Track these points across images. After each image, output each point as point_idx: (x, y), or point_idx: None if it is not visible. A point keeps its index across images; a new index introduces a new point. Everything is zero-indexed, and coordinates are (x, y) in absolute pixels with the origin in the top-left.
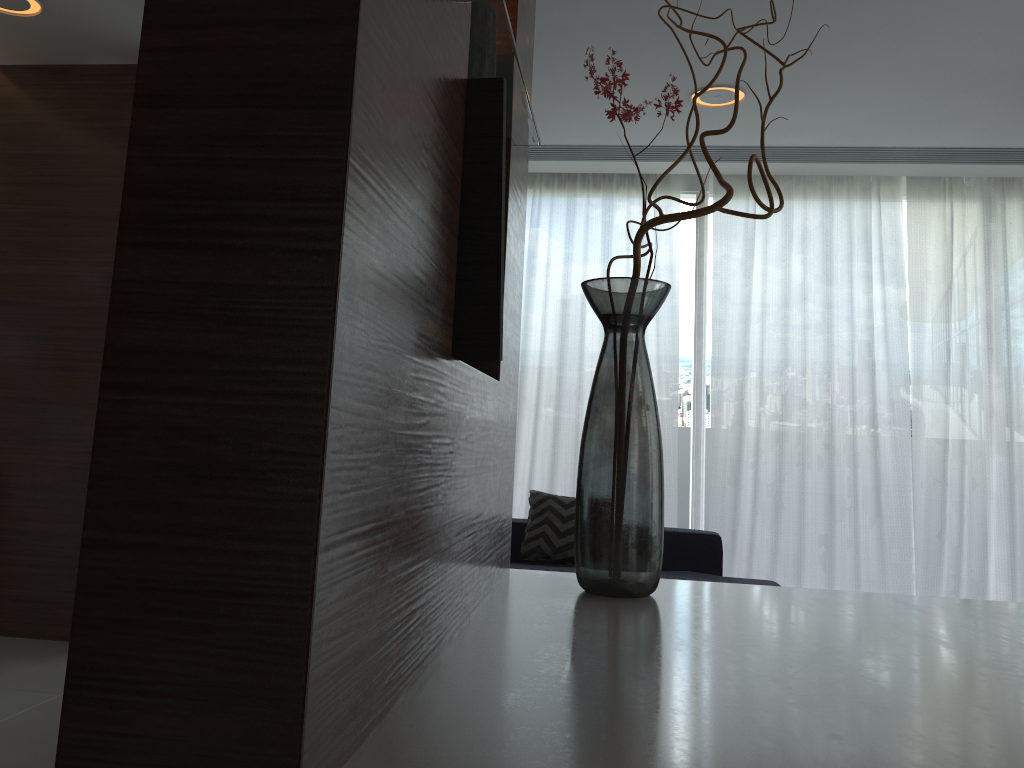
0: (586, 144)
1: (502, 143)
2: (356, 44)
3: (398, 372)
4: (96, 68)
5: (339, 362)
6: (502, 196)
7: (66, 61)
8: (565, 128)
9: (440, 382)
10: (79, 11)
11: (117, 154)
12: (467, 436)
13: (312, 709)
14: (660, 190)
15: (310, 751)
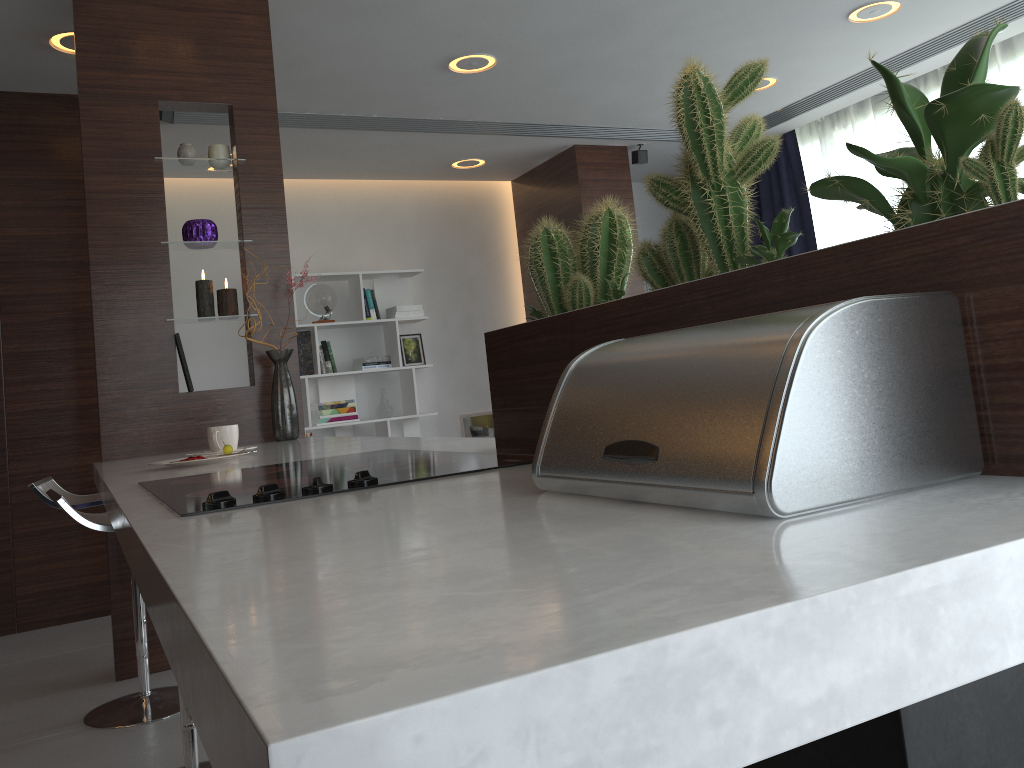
0: (869, 66)
1: (179, 346)
2: (96, 367)
3: (134, 404)
4: (540, 167)
5: (101, 408)
6: (182, 357)
7: (528, 168)
8: (826, 70)
9: (170, 399)
10: (494, 154)
11: (556, 215)
12: (206, 406)
13: (104, 450)
14: (1006, 58)
15: (105, 455)
